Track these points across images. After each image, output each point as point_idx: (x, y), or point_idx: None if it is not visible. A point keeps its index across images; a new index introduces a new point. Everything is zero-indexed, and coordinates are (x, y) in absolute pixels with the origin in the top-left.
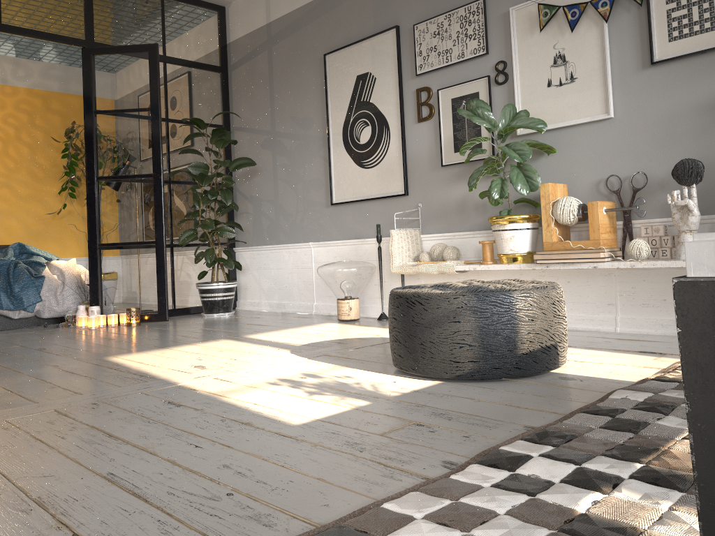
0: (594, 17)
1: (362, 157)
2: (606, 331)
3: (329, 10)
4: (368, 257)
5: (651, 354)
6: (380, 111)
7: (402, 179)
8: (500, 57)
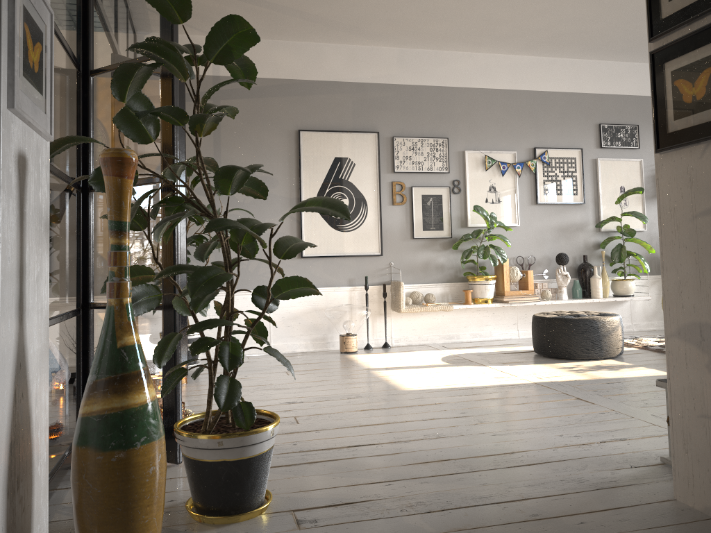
0: (511, 172)
1: (339, 222)
2: (514, 338)
3: (303, 94)
4: (339, 302)
5: None
6: (359, 190)
7: (378, 243)
8: (455, 177)
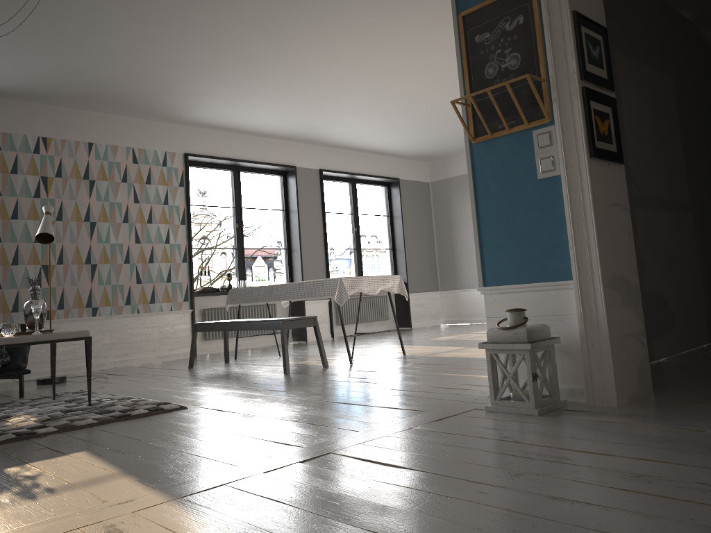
0: None
1: None
2: None
3: None
4: None
5: None
6: None
7: None
8: None
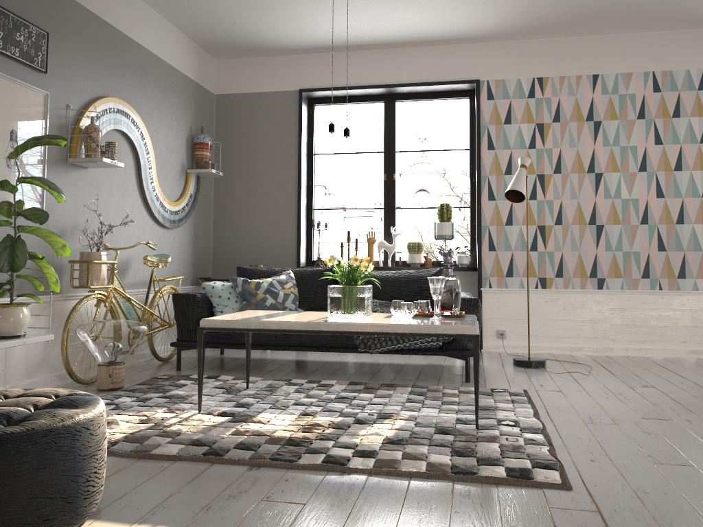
0: None
1: None
2: None
3: None
4: None
5: None
6: None
7: None
8: None
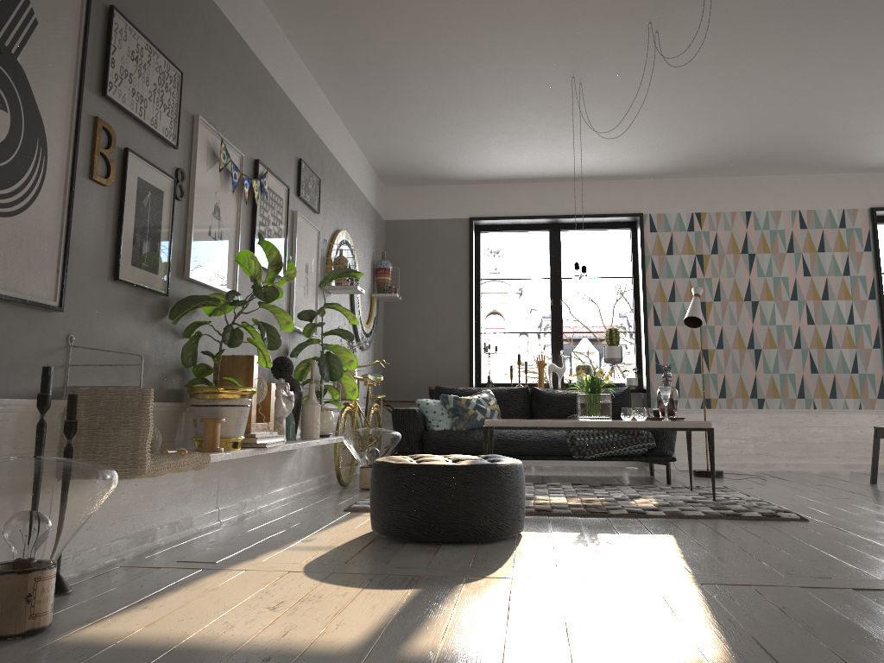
0: (236, 190)
1: None
2: (216, 525)
3: None
4: None
5: (347, 516)
6: (38, 101)
7: (58, 274)
8: (179, 163)
